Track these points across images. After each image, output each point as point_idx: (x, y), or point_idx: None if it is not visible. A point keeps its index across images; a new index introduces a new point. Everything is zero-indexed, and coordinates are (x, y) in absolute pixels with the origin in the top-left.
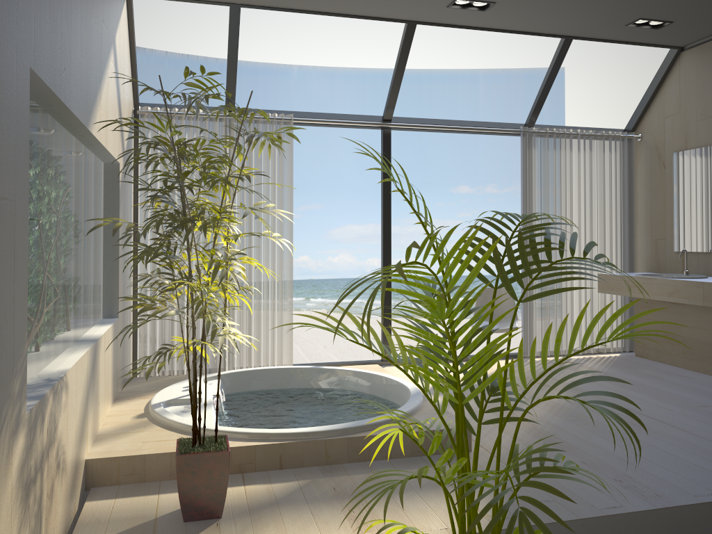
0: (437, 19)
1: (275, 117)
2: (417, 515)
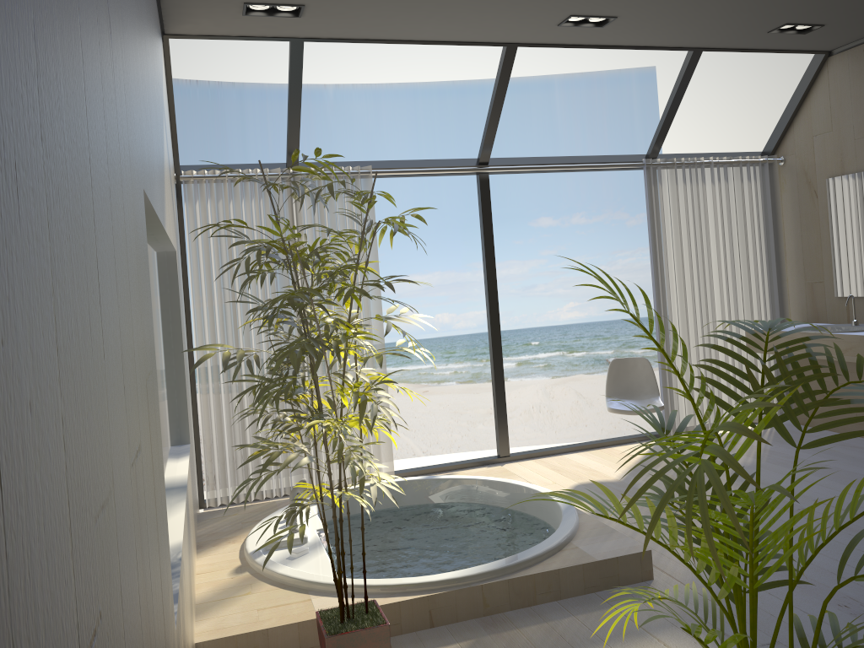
0: (542, 40)
1: (350, 171)
2: None
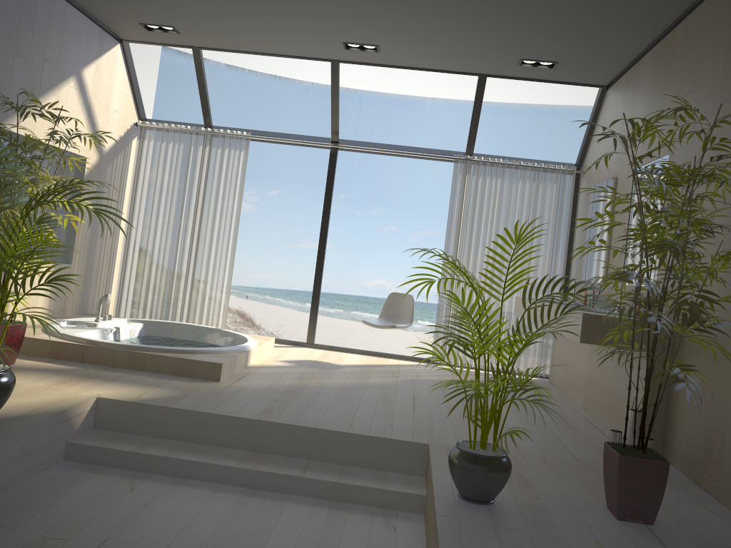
0: (351, 59)
1: (237, 134)
2: (100, 388)
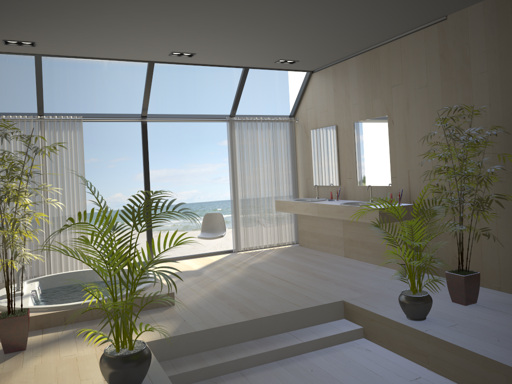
0: (166, 60)
1: (71, 118)
2: None
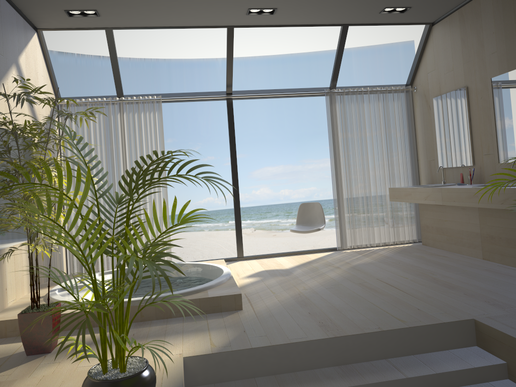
0: (246, 23)
1: (149, 99)
2: (170, 347)
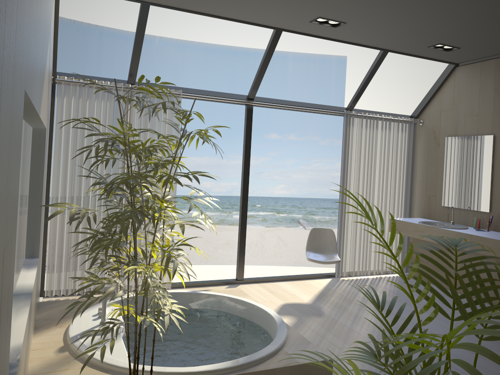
0: (298, 29)
1: (168, 92)
2: None
